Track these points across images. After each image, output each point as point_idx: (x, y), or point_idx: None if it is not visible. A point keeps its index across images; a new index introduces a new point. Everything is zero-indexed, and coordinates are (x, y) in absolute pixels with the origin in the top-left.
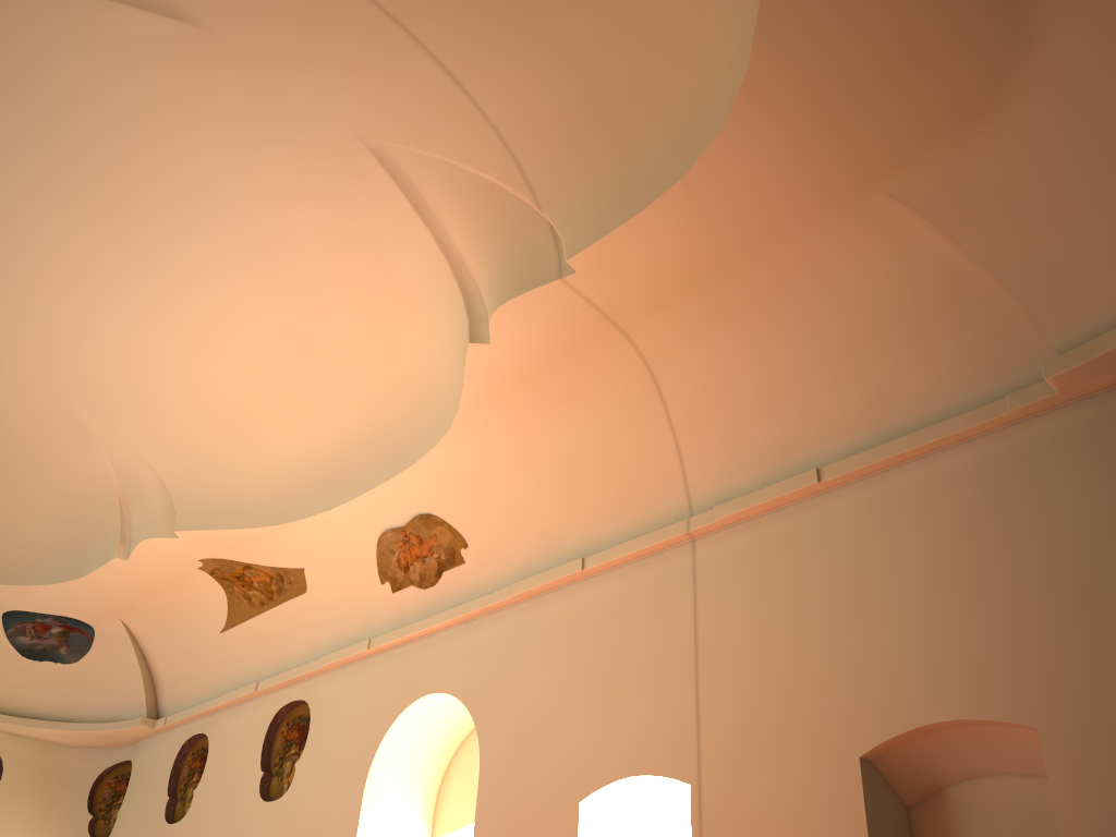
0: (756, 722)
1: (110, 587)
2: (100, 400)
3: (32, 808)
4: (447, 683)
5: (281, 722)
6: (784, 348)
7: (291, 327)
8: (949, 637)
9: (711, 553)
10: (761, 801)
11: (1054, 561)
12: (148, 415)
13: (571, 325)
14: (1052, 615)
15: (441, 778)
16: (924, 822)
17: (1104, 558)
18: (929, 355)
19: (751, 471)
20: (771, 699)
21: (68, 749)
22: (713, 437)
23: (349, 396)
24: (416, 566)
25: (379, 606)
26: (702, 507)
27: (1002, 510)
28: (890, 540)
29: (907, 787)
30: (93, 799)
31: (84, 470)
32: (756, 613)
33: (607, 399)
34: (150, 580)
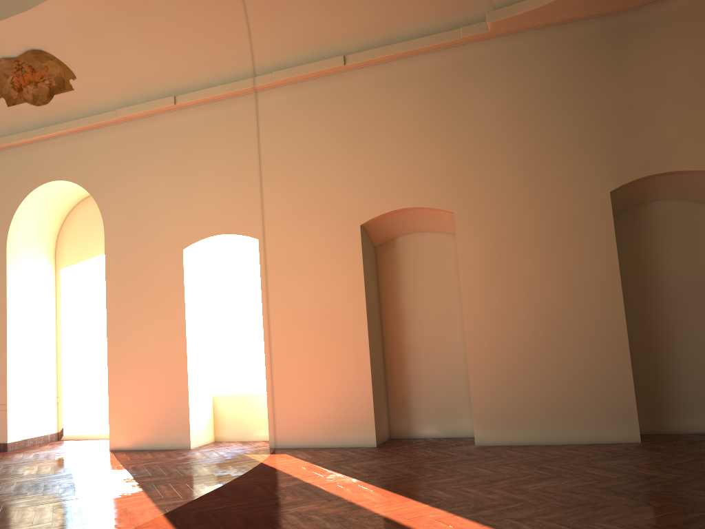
0: (300, 205)
1: None
2: None
3: None
4: (68, 175)
5: None
6: None
7: None
8: (414, 164)
9: (268, 102)
10: (302, 248)
11: (472, 127)
12: None
13: None
14: (467, 156)
15: (58, 233)
16: (383, 254)
17: (497, 128)
18: None
19: (298, 51)
20: (309, 193)
21: None
22: (274, 24)
23: None
24: (30, 88)
25: None
26: (262, 70)
27: (448, 96)
28: (385, 106)
29: (377, 238)
30: None
31: None
32: (300, 142)
33: None
34: None
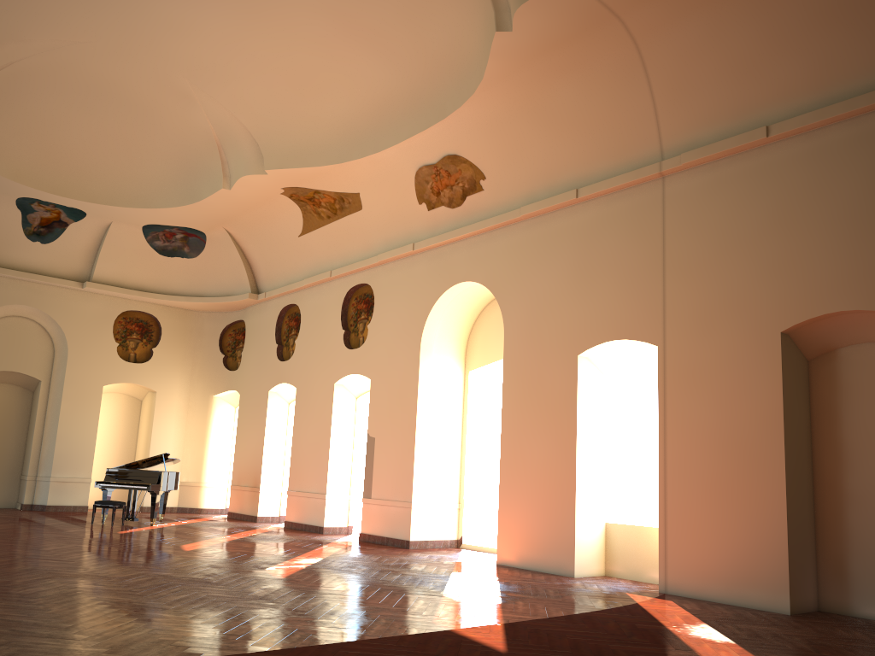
0: (707, 307)
1: (217, 208)
2: (197, 73)
3: (184, 351)
4: (475, 275)
5: (351, 297)
6: (749, 29)
7: (342, 12)
8: (856, 254)
9: (677, 187)
10: (708, 358)
11: None
12: (234, 83)
13: (578, 15)
14: None
15: (468, 334)
16: (819, 370)
17: None
18: (869, 36)
19: (712, 126)
20: (718, 292)
21: (199, 313)
22: (683, 99)
23: (388, 64)
24: (446, 192)
25: (418, 220)
26: (671, 152)
27: None
28: (819, 182)
29: (810, 349)
30: (221, 345)
31: (188, 124)
32: (711, 233)
33: (600, 69)
34: (246, 202)
